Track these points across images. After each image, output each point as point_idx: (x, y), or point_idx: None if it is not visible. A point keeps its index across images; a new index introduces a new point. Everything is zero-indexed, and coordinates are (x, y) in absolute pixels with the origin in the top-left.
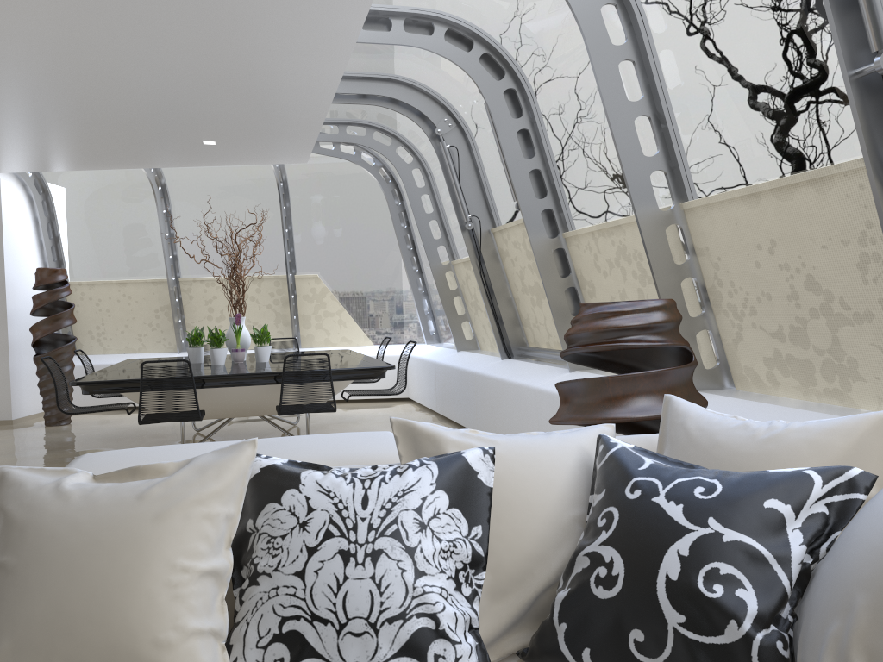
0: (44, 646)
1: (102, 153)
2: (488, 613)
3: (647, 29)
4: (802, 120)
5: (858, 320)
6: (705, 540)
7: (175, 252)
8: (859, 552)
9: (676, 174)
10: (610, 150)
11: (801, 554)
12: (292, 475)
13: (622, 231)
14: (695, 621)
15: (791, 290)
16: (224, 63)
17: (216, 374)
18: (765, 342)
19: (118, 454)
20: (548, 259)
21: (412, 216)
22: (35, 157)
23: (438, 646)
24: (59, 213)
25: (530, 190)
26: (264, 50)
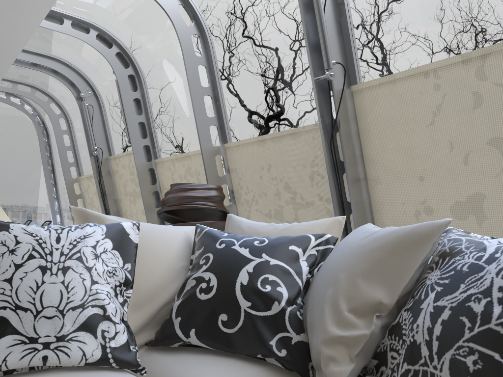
0: None
1: None
2: (129, 318)
3: (214, 51)
4: (288, 104)
5: (308, 205)
6: (261, 264)
7: None
8: (338, 258)
9: (223, 129)
10: (187, 114)
11: (307, 271)
12: (3, 224)
13: (189, 159)
14: (256, 305)
15: (277, 190)
16: None
17: None
18: (262, 219)
19: None
20: (145, 173)
21: (54, 149)
22: None
23: (104, 325)
24: None
25: (138, 132)
26: None
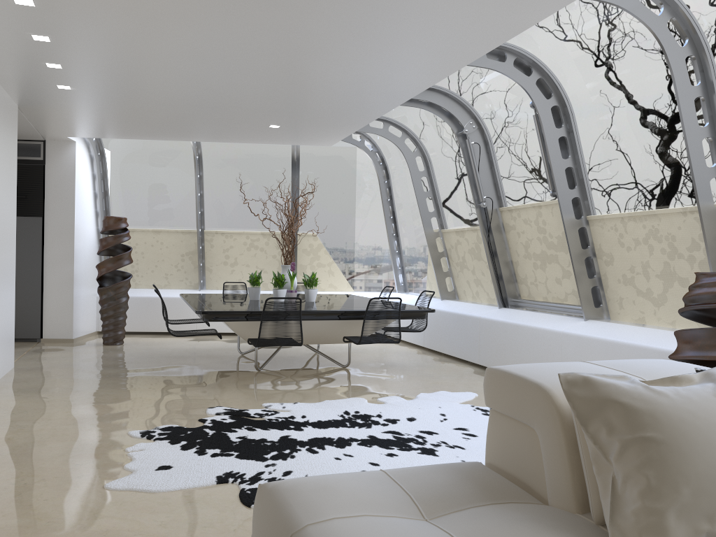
0: (713, 491)
1: (181, 128)
2: None
3: None
4: None
5: None
6: None
7: (203, 209)
8: None
9: None
10: (653, 158)
11: None
12: None
13: (657, 218)
14: None
15: None
16: (354, 71)
17: (306, 310)
18: None
19: (533, 368)
20: (575, 234)
21: (397, 192)
22: (125, 127)
23: None
24: (110, 172)
25: (565, 182)
26: (394, 65)
